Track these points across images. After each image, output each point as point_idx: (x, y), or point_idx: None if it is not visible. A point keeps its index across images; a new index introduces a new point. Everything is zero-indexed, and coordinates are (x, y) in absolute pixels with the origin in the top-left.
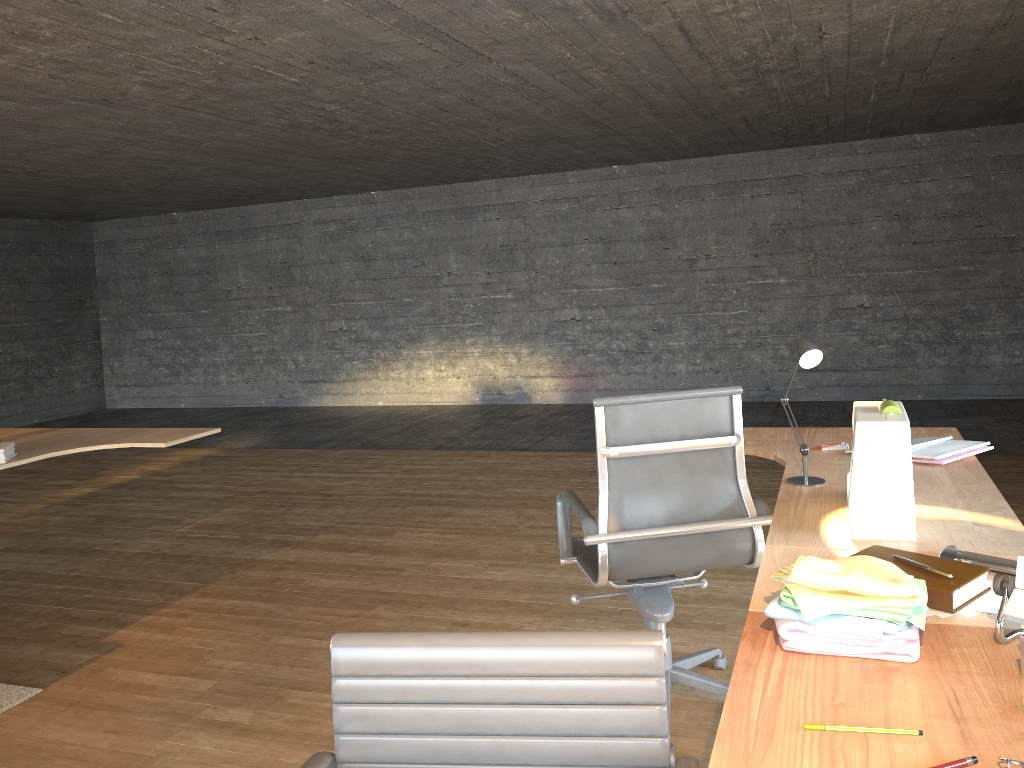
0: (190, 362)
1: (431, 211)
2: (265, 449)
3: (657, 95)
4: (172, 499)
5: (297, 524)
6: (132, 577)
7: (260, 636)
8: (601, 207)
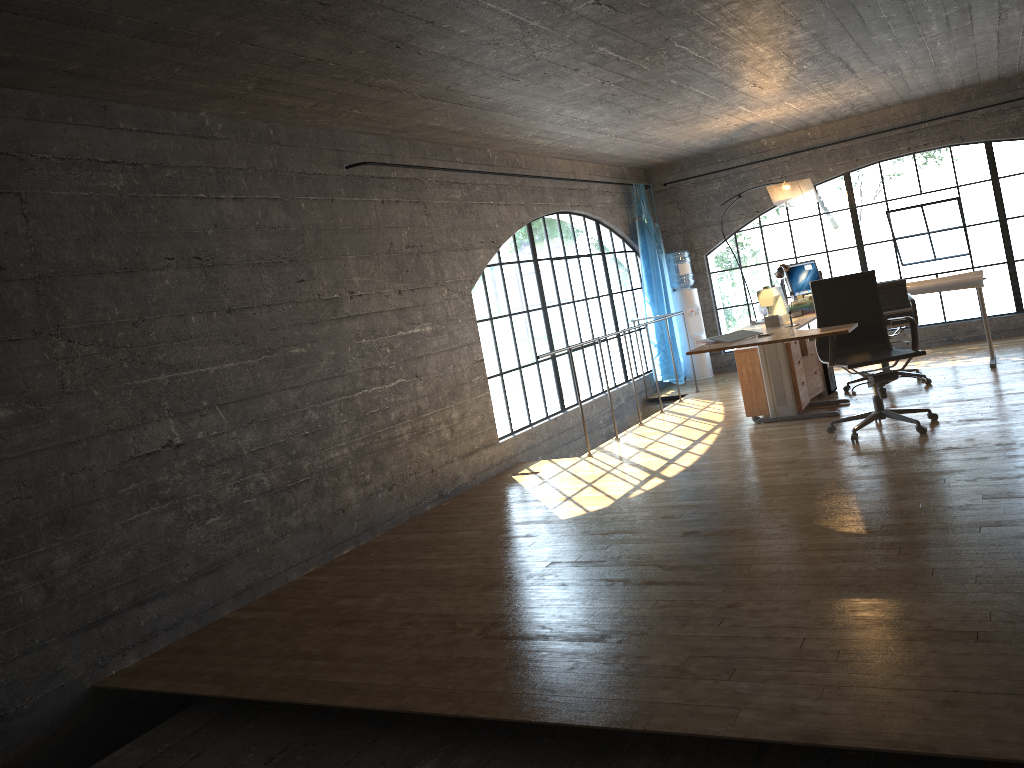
0: None
1: None
2: None
3: None
4: None
5: None
6: None
7: None
8: None
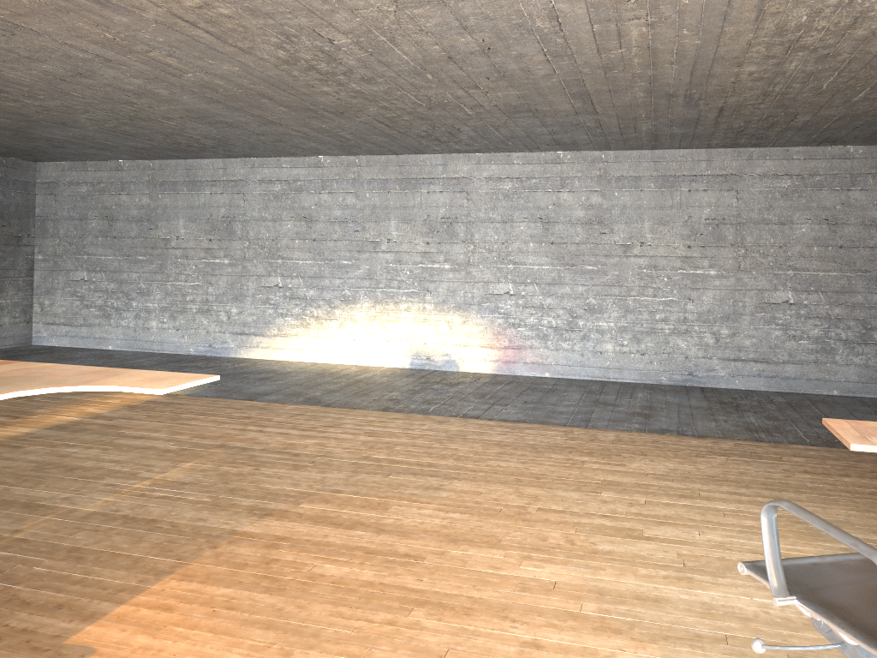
0: (122, 306)
1: (376, 179)
2: (209, 398)
3: (670, 66)
4: (121, 447)
5: (272, 488)
6: (91, 546)
7: (277, 648)
8: (543, 189)
